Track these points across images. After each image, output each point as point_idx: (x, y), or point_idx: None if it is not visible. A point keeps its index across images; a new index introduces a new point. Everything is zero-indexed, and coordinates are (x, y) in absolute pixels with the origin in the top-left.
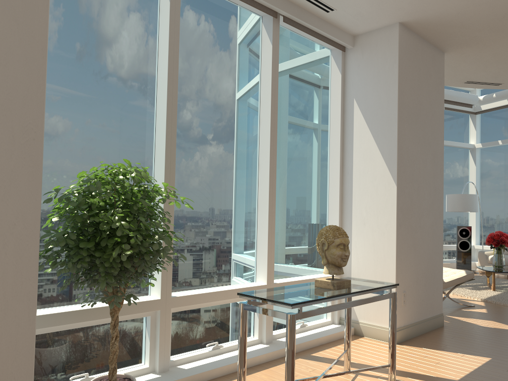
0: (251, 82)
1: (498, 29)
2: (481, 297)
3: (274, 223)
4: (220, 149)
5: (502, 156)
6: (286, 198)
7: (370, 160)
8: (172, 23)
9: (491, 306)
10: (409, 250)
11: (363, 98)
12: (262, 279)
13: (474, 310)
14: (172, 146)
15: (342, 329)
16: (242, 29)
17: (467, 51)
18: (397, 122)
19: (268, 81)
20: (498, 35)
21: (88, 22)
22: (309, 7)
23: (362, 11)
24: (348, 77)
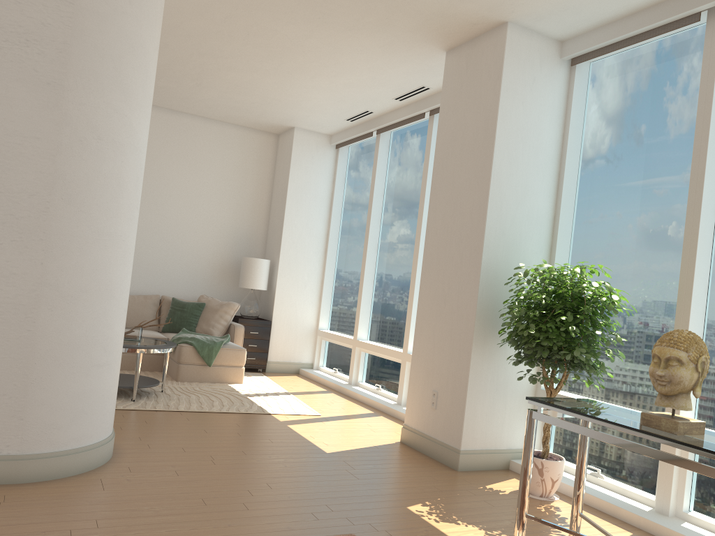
0: None
1: None
2: None
3: None
4: None
5: None
6: None
7: None
8: (703, 85)
9: None
10: None
11: None
12: None
13: None
14: (693, 236)
15: None
16: None
17: None
18: None
19: None
20: None
21: (634, 130)
22: None
23: None
24: None
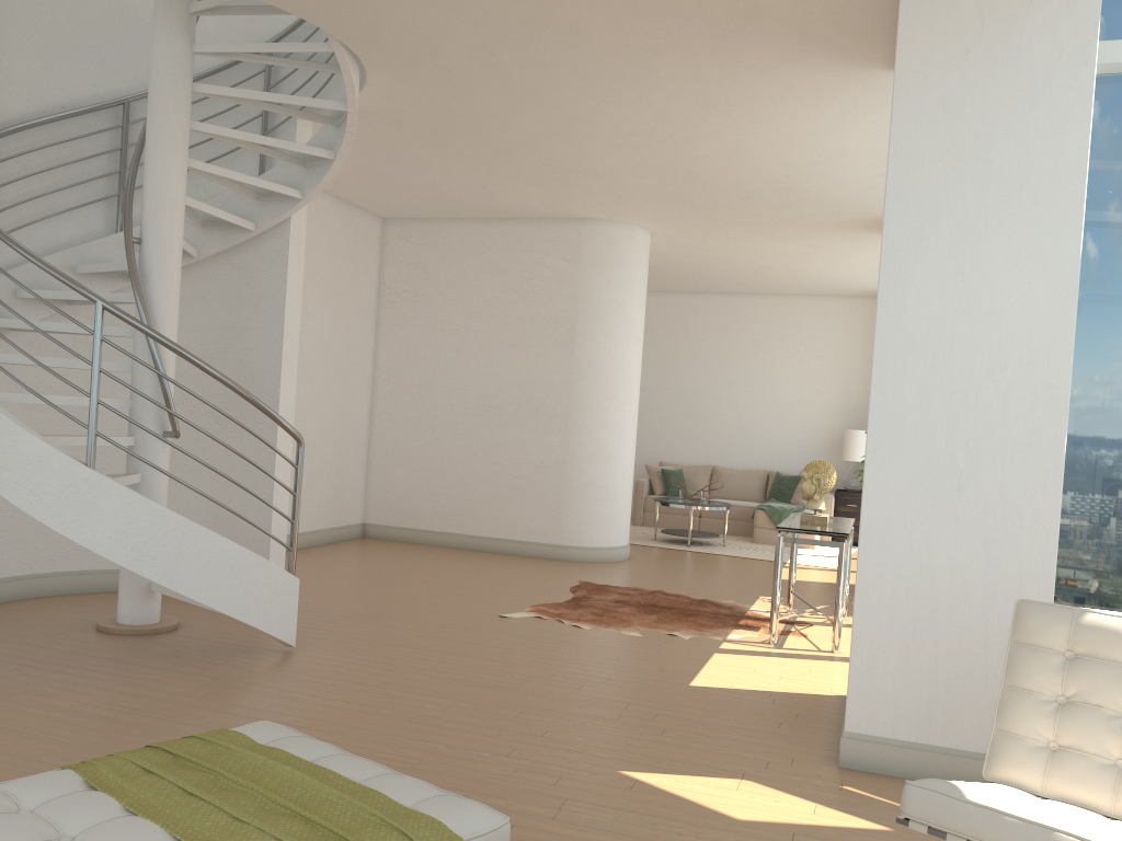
0: None
1: (741, 12)
2: None
3: None
4: None
5: None
6: None
7: None
8: None
9: None
10: None
11: None
12: None
13: None
14: None
15: None
16: None
17: None
18: None
19: None
20: None
21: None
22: None
23: None
24: None
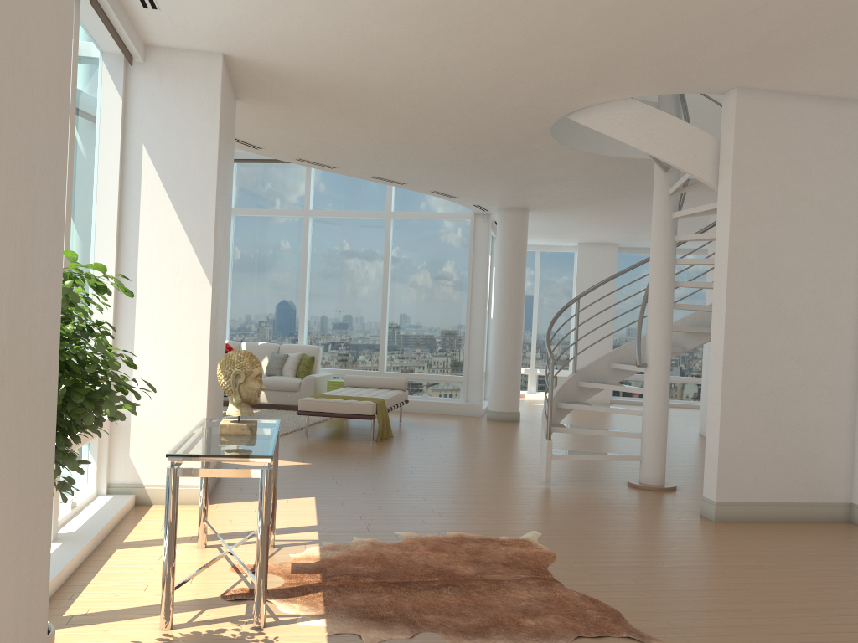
0: None
1: (317, 97)
2: None
3: None
4: None
5: None
6: None
7: (170, 245)
8: None
9: None
10: (213, 375)
11: (161, 148)
12: None
13: None
14: None
15: (124, 499)
16: None
17: (263, 107)
18: (215, 197)
19: None
20: (310, 103)
21: None
22: None
23: (192, 25)
24: (133, 107)
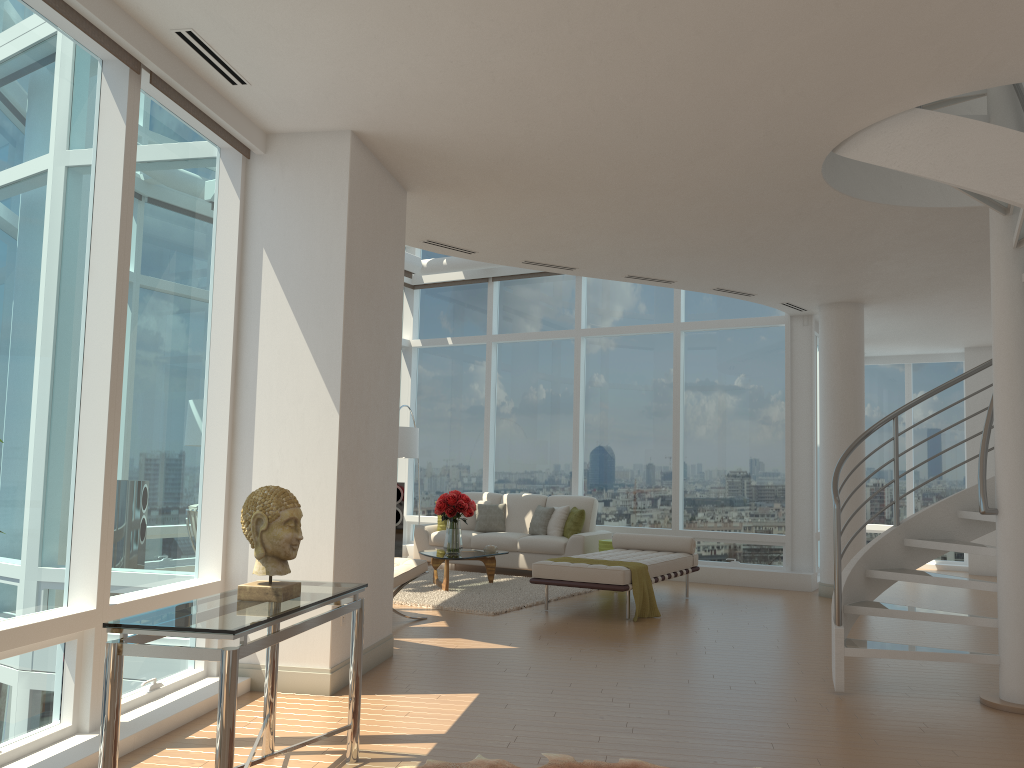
0: (76, 189)
1: (492, 174)
2: (433, 602)
3: (115, 483)
4: (9, 323)
5: (452, 364)
6: (133, 431)
7: (292, 365)
8: None
9: (451, 616)
10: (352, 527)
11: (283, 251)
12: (84, 598)
13: (429, 624)
14: None
15: None
16: (64, 78)
17: (441, 196)
18: (343, 303)
19: (113, 193)
20: (489, 182)
21: None
22: (202, 67)
23: (296, 99)
24: (253, 207)
